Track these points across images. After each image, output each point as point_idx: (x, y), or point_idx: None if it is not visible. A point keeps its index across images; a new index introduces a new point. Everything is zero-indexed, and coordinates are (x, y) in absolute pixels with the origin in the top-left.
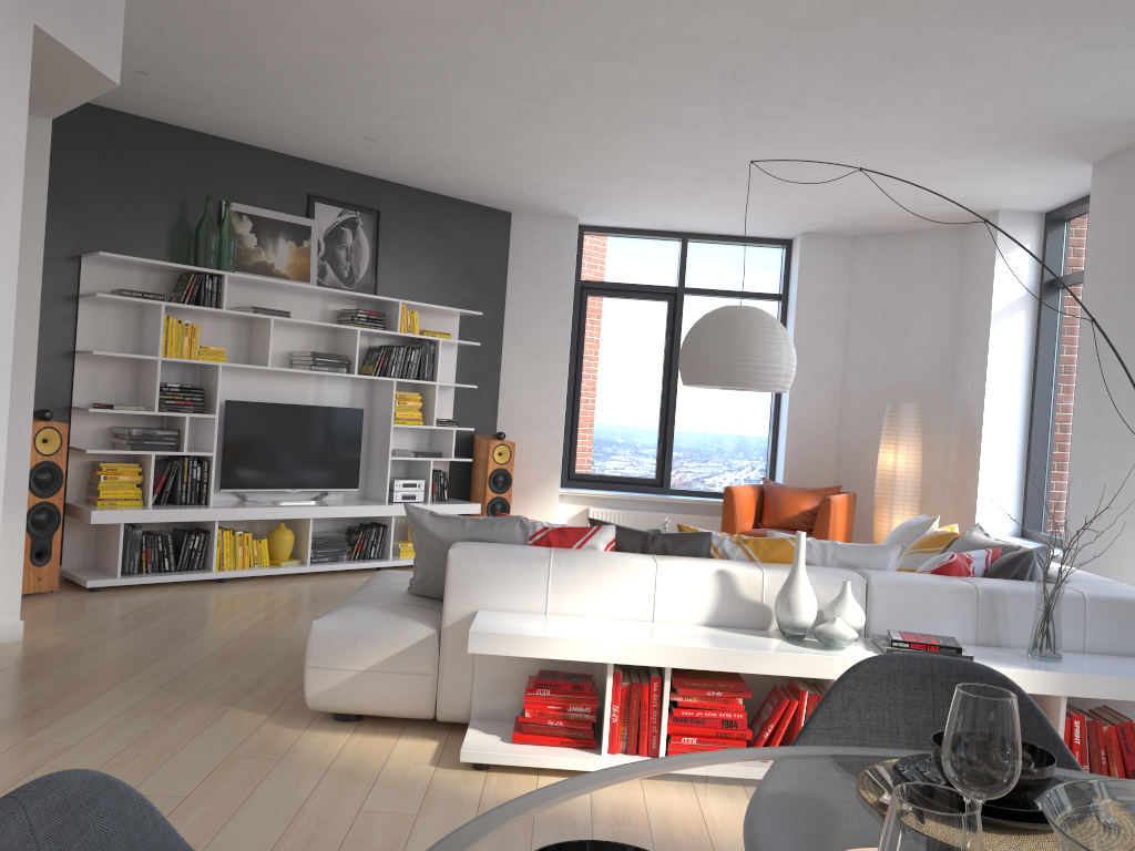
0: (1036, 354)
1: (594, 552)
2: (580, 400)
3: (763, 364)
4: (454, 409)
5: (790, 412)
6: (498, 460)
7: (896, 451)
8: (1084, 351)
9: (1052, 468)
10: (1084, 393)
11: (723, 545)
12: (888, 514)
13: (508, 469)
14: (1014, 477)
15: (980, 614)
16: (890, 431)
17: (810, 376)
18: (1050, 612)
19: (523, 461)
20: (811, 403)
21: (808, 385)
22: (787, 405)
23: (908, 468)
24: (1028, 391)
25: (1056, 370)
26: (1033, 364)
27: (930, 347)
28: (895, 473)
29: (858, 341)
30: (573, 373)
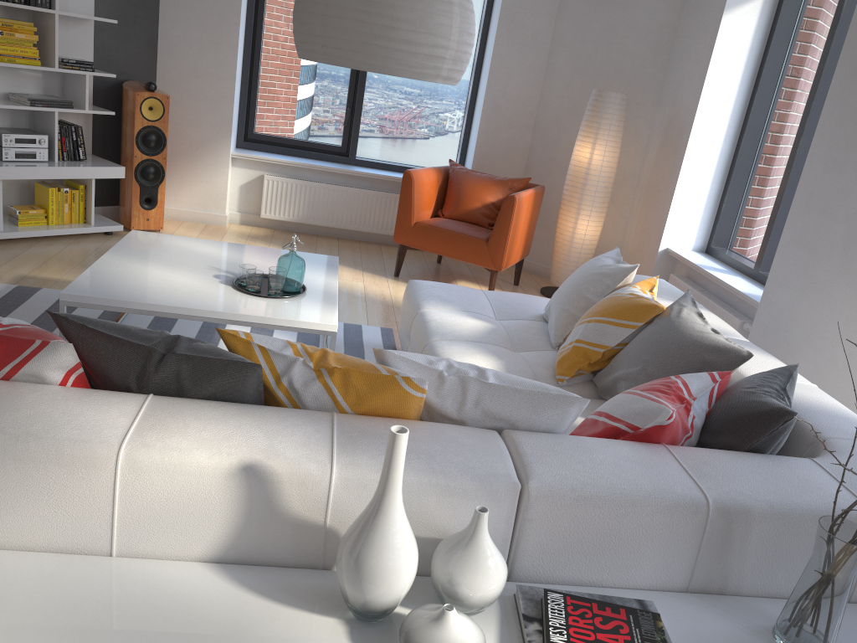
0: (767, 50)
1: (10, 407)
2: (261, 50)
3: (416, 37)
4: (97, 48)
5: (489, 88)
6: (148, 116)
7: (593, 147)
8: (849, 58)
9: (754, 184)
10: (836, 114)
11: (291, 374)
12: (574, 215)
13: (161, 127)
14: (712, 189)
15: (704, 546)
16: (591, 123)
17: (515, 47)
18: (836, 587)
19: (189, 117)
20: (513, 80)
21: (512, 58)
22: (487, 78)
23: (603, 166)
24: (747, 94)
25: (784, 72)
26: (760, 61)
27: (649, 28)
28: (588, 171)
29: (572, 12)
30: (252, 17)
